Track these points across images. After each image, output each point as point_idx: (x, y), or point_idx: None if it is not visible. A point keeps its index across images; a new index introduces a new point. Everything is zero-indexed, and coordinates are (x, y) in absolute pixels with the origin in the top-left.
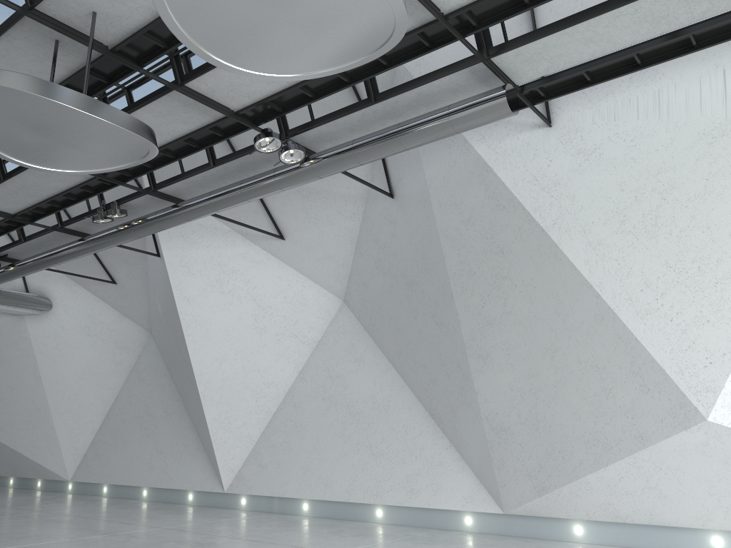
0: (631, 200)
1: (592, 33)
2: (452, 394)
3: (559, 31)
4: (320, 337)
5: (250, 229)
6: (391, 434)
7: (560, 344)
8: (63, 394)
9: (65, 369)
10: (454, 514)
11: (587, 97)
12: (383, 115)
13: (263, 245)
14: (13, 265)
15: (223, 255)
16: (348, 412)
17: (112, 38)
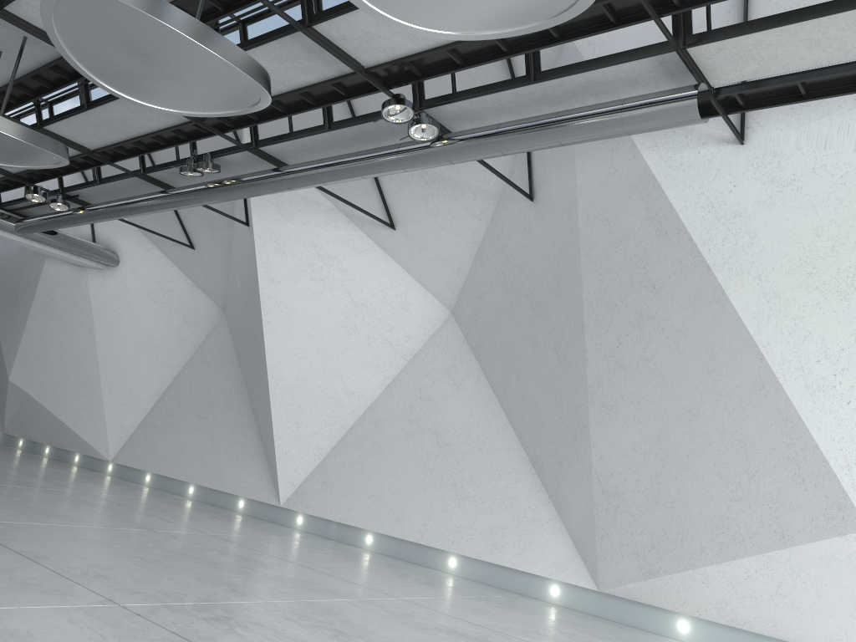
0: (826, 249)
1: (821, 35)
2: (562, 443)
3: (780, 26)
4: (418, 349)
5: (357, 211)
6: (481, 475)
7: (704, 408)
8: (117, 364)
9: (123, 336)
10: (539, 581)
11: (796, 115)
12: (541, 100)
13: (368, 232)
14: (84, 209)
15: (321, 236)
16: (435, 441)
17: None
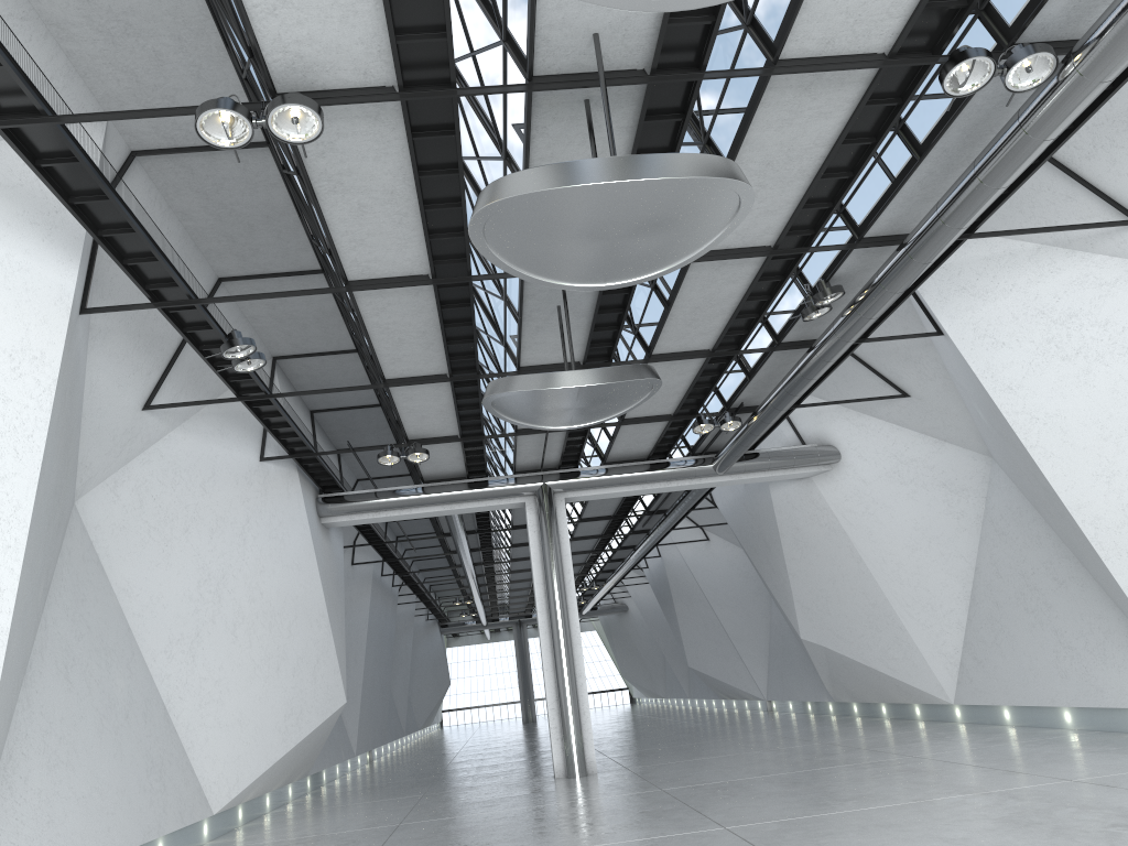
0: None
1: None
2: None
3: None
4: None
5: (1072, 231)
6: None
7: None
8: (898, 578)
9: (888, 540)
10: None
11: None
12: None
13: (1108, 250)
14: (753, 415)
15: (1043, 294)
16: None
17: (641, 55)
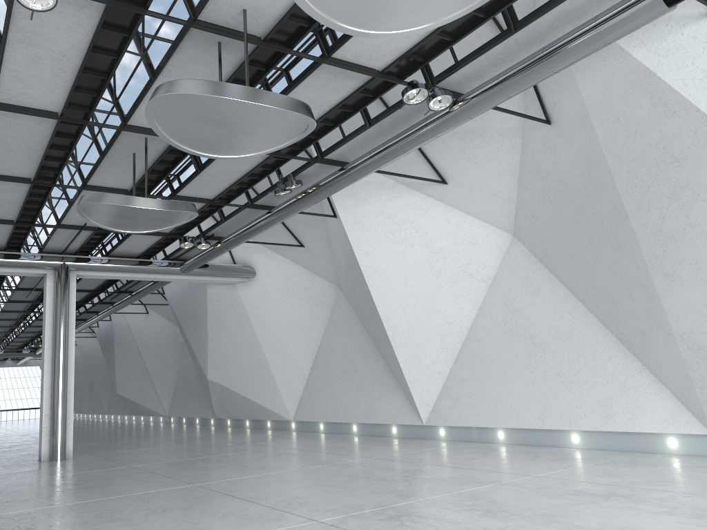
0: None
1: None
2: (639, 316)
3: None
4: (495, 273)
5: (413, 179)
6: (578, 361)
7: None
8: (275, 348)
9: (274, 326)
10: (655, 437)
11: None
12: (526, 43)
13: (427, 193)
14: (220, 242)
15: (392, 208)
16: (531, 343)
17: (262, 29)
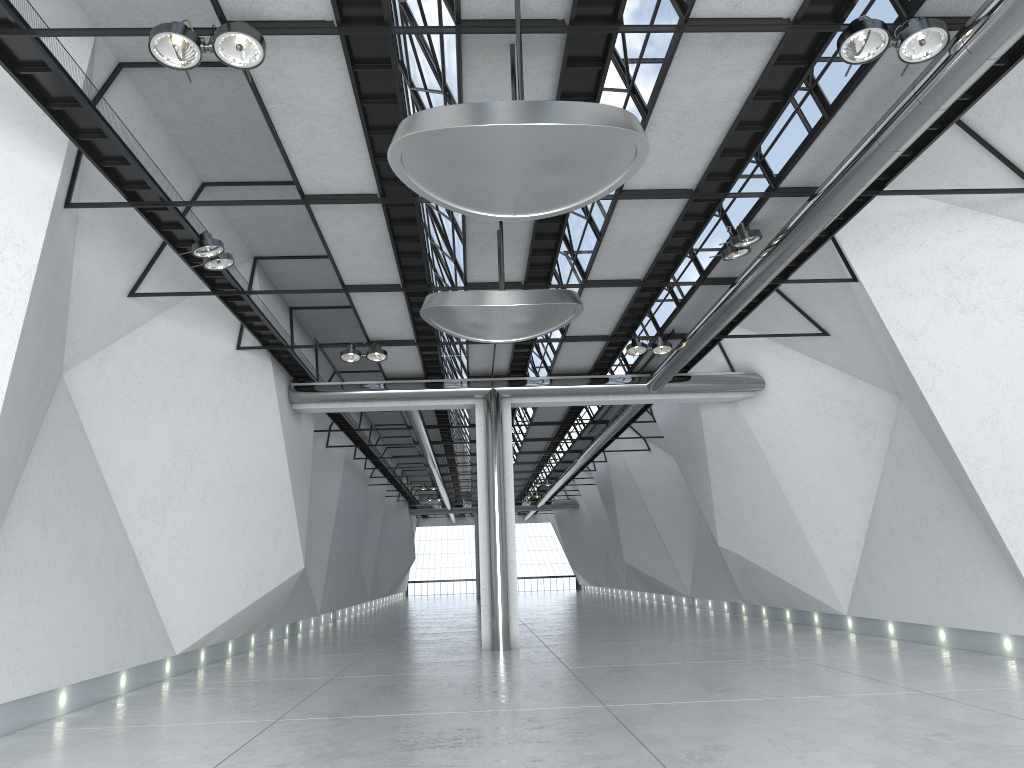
0: None
1: None
2: None
3: None
4: None
5: (979, 194)
6: None
7: None
8: (807, 499)
9: (801, 464)
10: None
11: None
12: None
13: (1011, 215)
14: (681, 342)
15: (949, 251)
16: None
17: (560, 6)
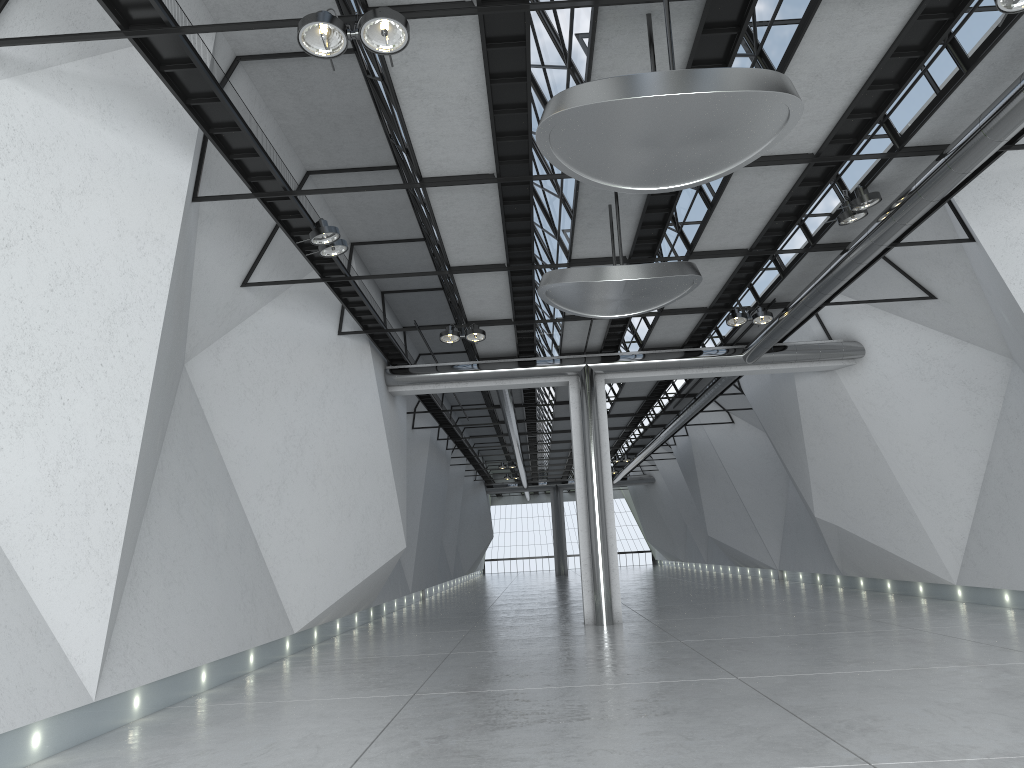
0: None
1: None
2: None
3: None
4: None
5: None
6: None
7: None
8: (912, 467)
9: (904, 432)
10: None
11: None
12: None
13: None
14: (784, 311)
15: None
16: None
17: None
